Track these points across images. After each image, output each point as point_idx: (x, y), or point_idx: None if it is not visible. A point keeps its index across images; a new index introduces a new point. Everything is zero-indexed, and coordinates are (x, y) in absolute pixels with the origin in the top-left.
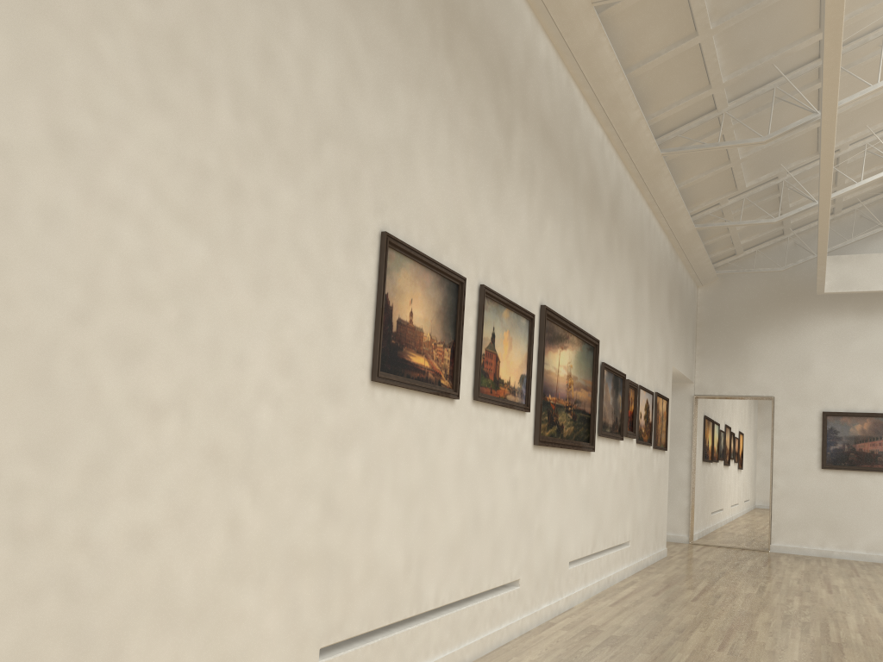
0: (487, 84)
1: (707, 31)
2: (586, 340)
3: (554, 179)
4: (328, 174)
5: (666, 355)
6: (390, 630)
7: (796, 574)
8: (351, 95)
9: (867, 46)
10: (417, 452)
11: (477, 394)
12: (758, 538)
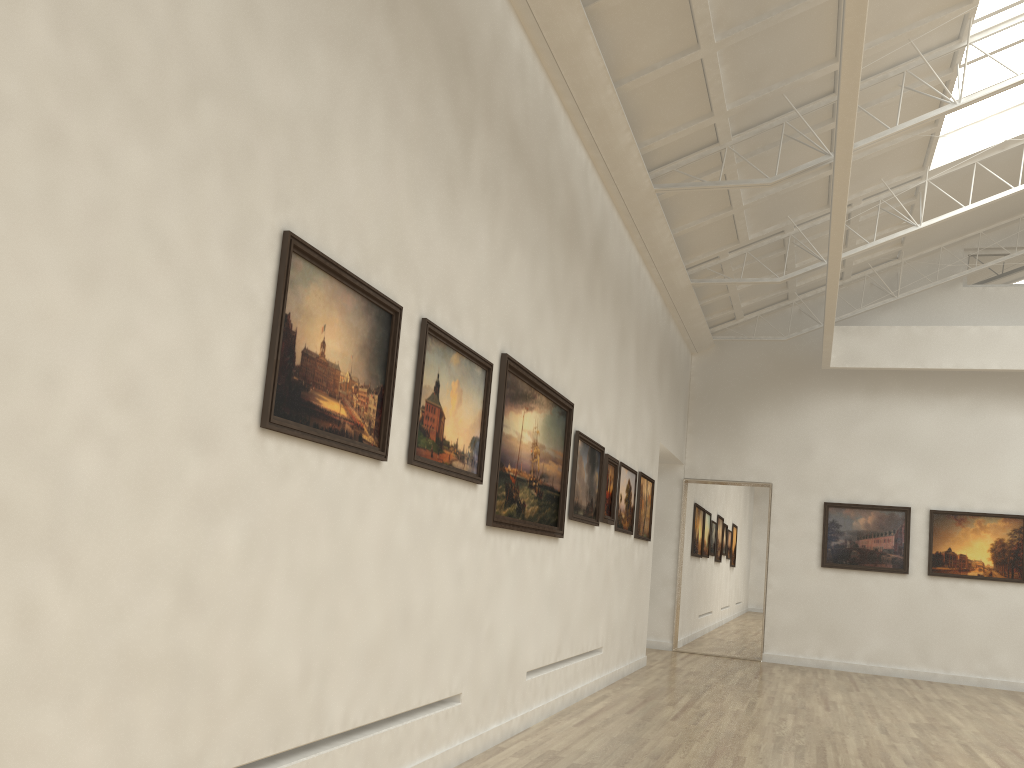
0: (441, 69)
1: (711, 45)
2: (558, 403)
3: (524, 202)
4: (206, 141)
5: (653, 429)
6: (277, 762)
7: (790, 688)
8: (245, 42)
9: (886, 84)
10: (325, 527)
11: (412, 456)
12: (749, 645)
